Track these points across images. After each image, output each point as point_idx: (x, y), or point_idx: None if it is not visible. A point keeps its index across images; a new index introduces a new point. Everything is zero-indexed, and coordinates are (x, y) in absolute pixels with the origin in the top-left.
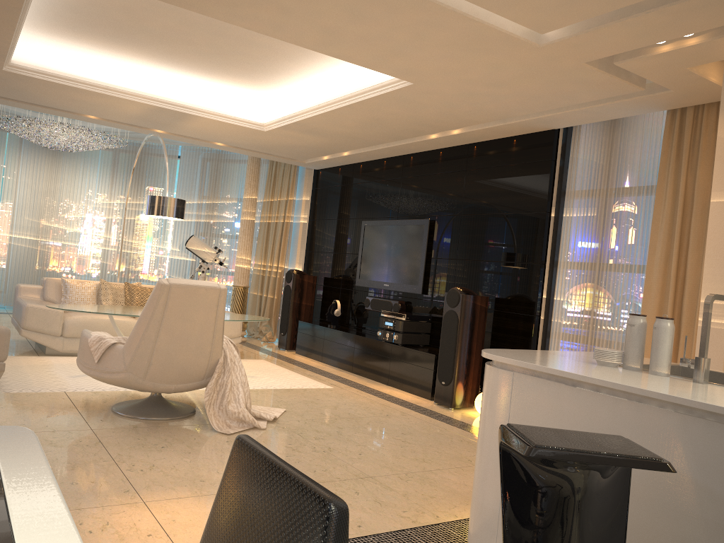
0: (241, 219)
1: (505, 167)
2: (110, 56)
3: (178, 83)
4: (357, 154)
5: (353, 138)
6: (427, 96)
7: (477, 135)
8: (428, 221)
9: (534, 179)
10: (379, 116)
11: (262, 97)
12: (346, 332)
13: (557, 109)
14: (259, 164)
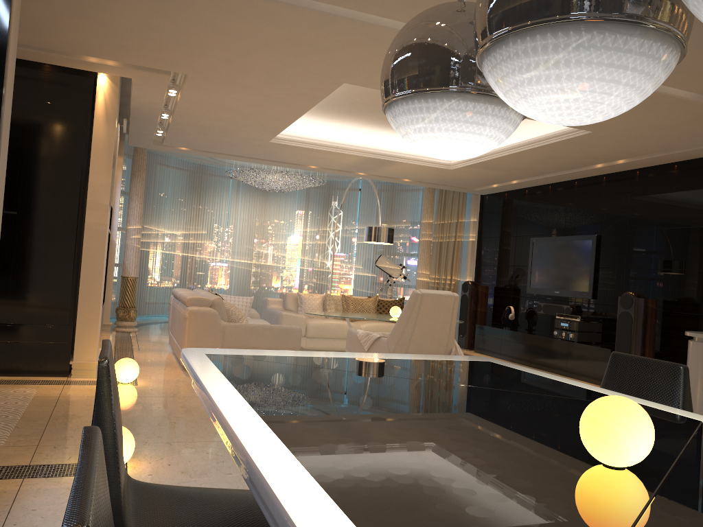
0: (420, 240)
1: (668, 189)
2: (338, 123)
3: (382, 137)
4: (525, 182)
5: (526, 170)
6: (602, 139)
7: (640, 163)
8: (594, 236)
9: (696, 198)
10: (555, 154)
11: None
12: (522, 333)
13: None
14: (433, 193)
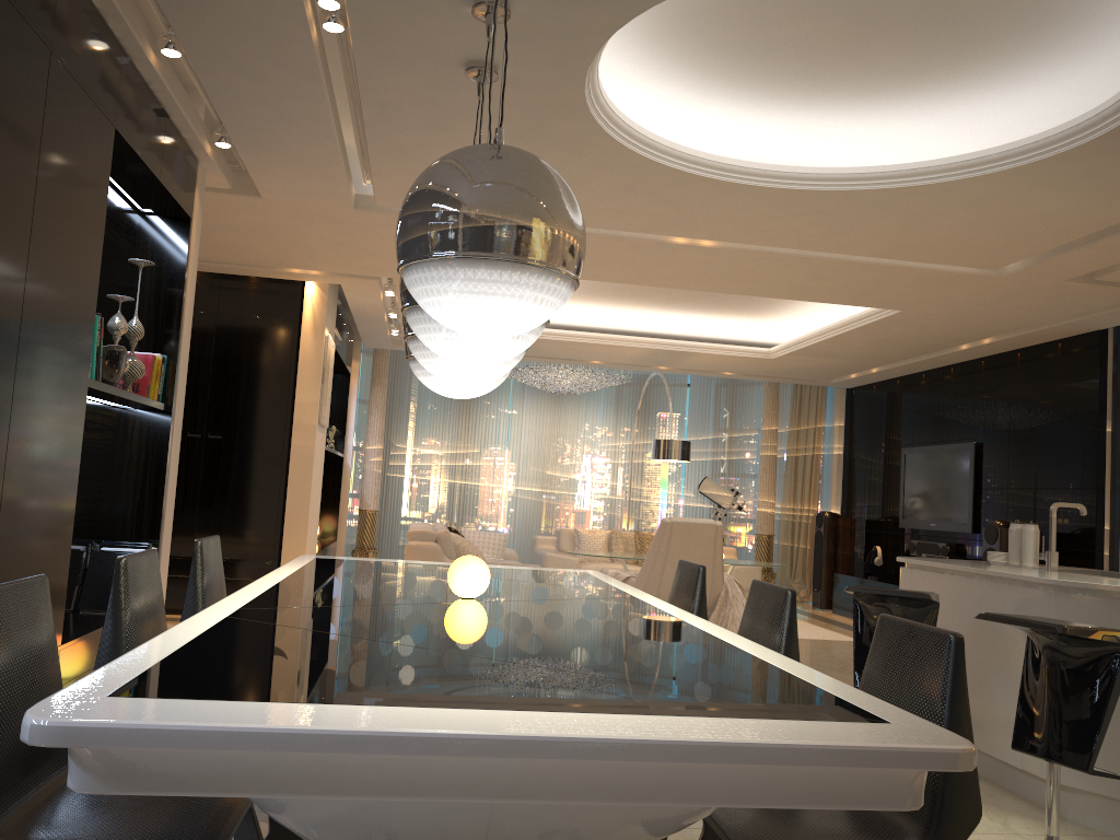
0: (760, 455)
1: (1052, 377)
2: (612, 307)
3: (678, 320)
4: (887, 370)
5: (871, 356)
6: (924, 318)
7: (1013, 342)
8: (972, 445)
9: (1082, 389)
10: (886, 336)
11: (767, 323)
12: (884, 583)
13: (1084, 313)
14: (777, 388)
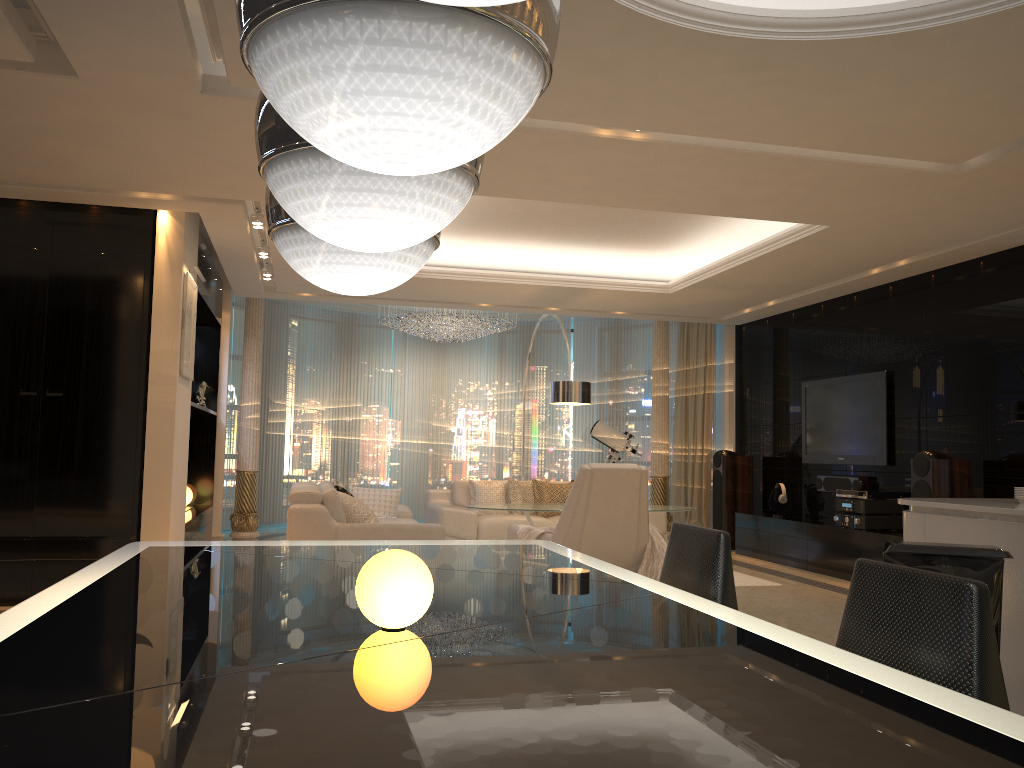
0: (652, 396)
1: (974, 297)
2: (502, 243)
3: (570, 256)
4: (785, 302)
5: (775, 286)
6: (850, 234)
7: (931, 262)
8: (883, 374)
9: (1011, 307)
10: (800, 260)
11: (663, 256)
12: (794, 521)
13: (1022, 223)
14: (666, 328)
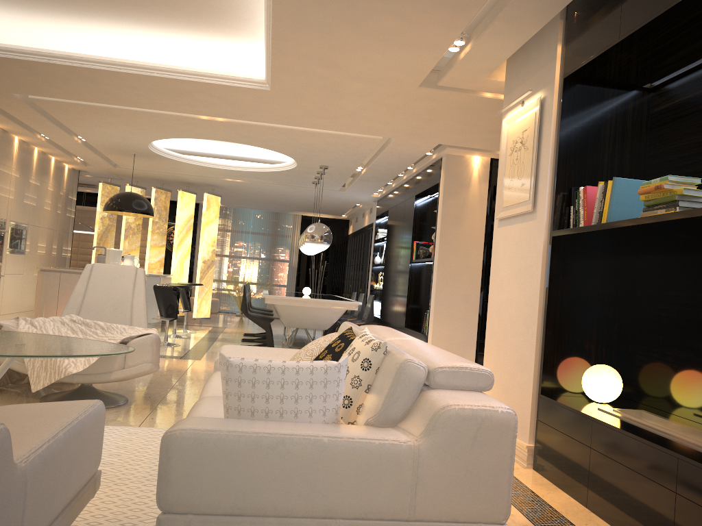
0: None
1: None
2: None
3: None
4: None
5: None
6: None
7: None
8: None
9: None
10: None
11: None
12: None
13: None
14: None
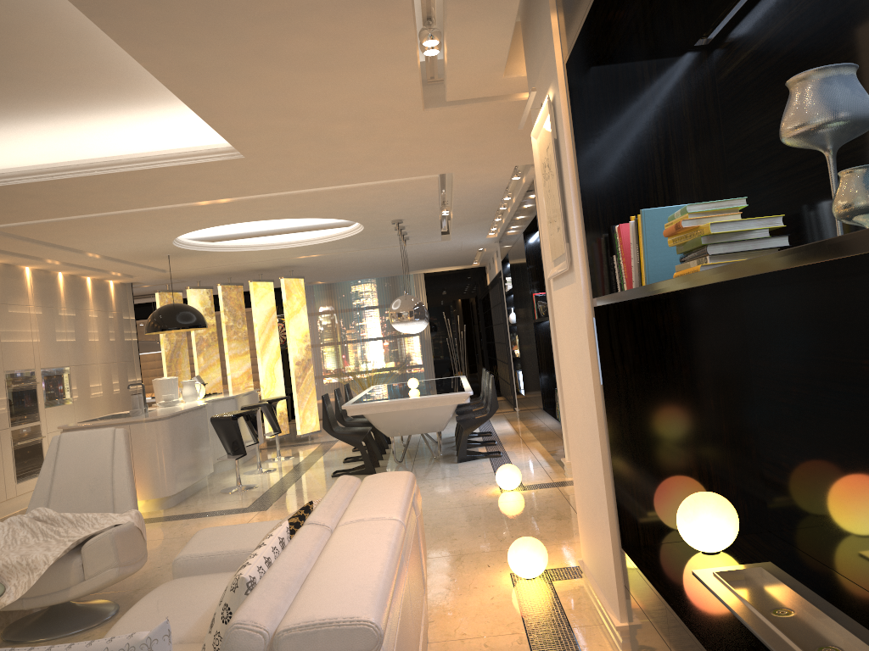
0: None
1: None
2: None
3: None
4: None
5: None
6: None
7: None
8: None
9: None
10: None
11: None
12: None
13: None
14: None
